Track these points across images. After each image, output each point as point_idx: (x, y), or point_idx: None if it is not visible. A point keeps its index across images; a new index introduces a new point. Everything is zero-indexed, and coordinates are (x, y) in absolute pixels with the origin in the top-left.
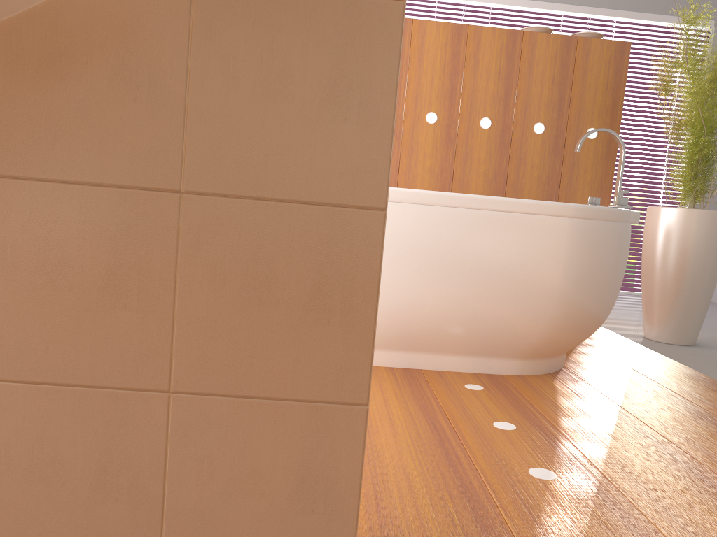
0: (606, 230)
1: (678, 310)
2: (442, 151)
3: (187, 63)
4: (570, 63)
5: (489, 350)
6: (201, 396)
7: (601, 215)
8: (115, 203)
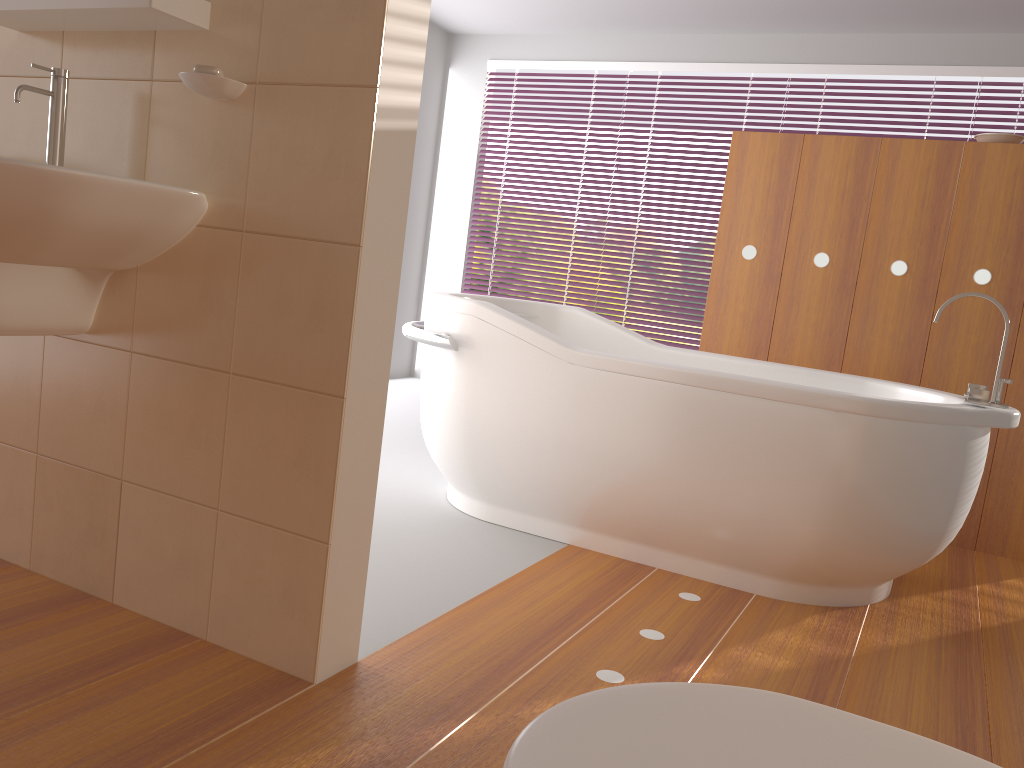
0: (895, 432)
1: None
2: (833, 303)
3: (237, 287)
4: None
5: (737, 560)
6: (234, 516)
7: (885, 411)
8: (197, 377)
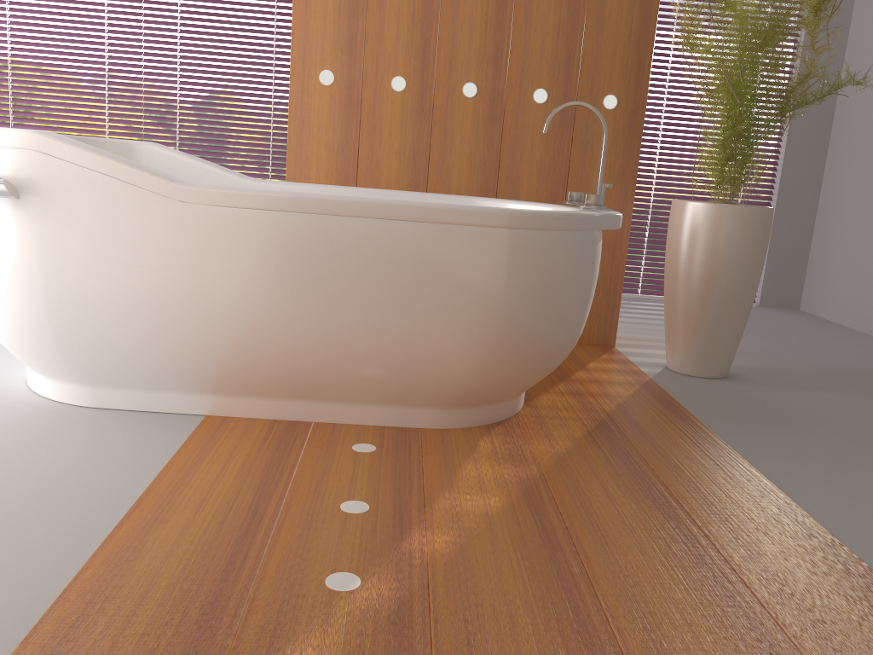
0: (547, 242)
1: (702, 334)
2: (414, 128)
3: None
4: (580, 8)
5: (400, 398)
6: None
7: (537, 223)
8: None
